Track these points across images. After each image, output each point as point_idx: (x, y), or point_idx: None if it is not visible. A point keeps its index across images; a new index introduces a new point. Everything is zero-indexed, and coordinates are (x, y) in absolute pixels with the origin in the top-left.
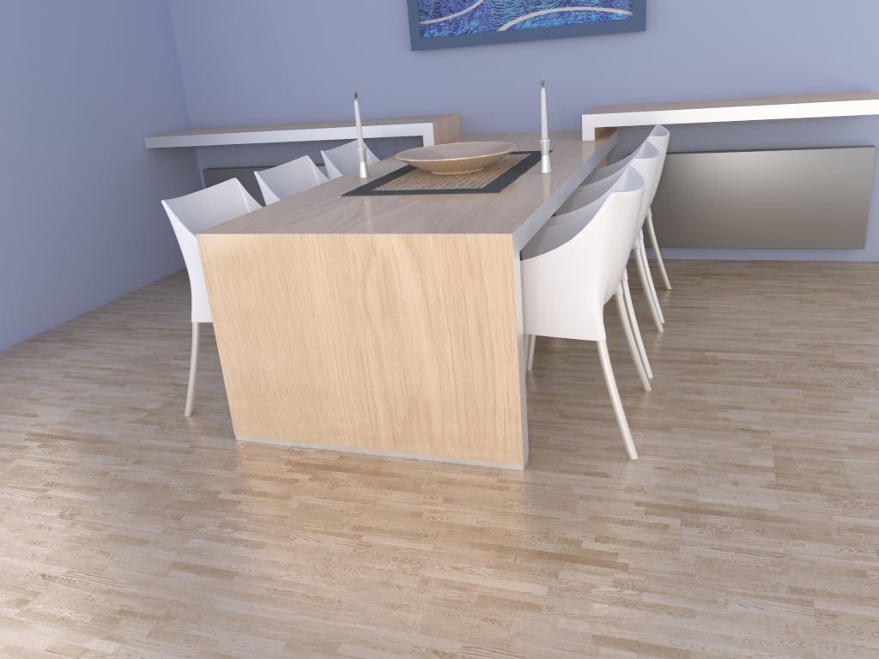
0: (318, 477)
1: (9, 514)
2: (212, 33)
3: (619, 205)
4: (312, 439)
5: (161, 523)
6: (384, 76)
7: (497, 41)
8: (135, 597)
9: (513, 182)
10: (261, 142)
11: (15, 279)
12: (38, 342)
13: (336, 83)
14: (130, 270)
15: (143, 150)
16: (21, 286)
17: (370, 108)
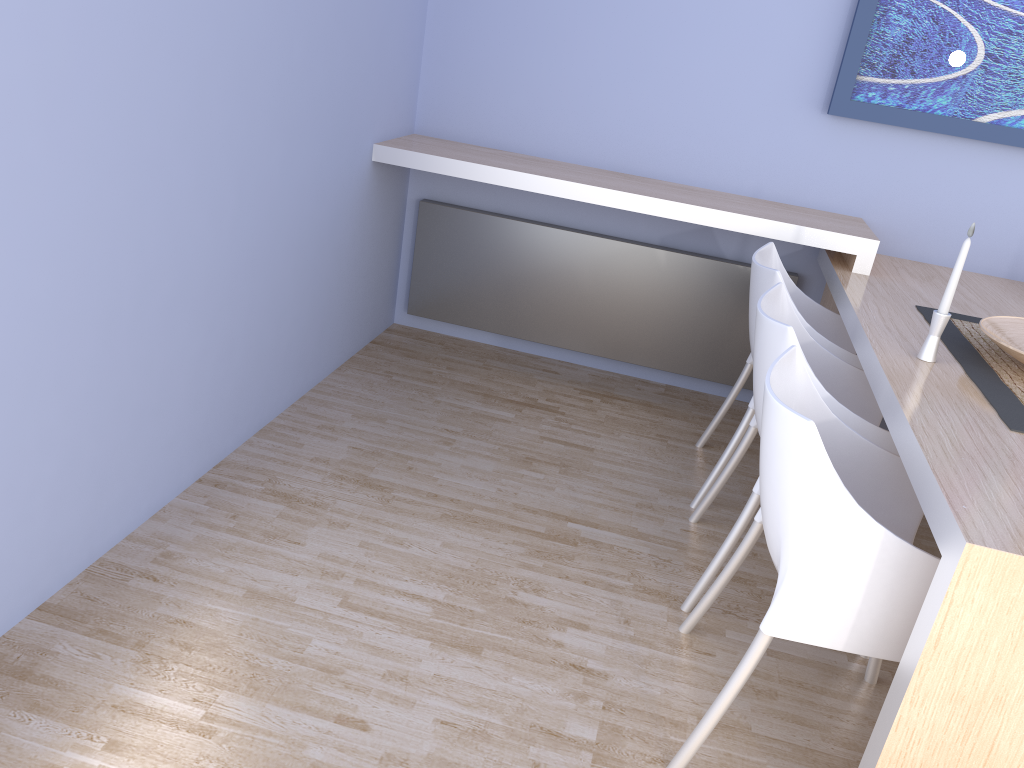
0: None
1: None
2: (497, 0)
3: None
4: None
5: None
6: (763, 137)
7: (969, 135)
8: None
9: None
10: (580, 199)
11: (207, 377)
12: (227, 492)
13: (681, 127)
14: (319, 353)
15: (368, 164)
16: (210, 388)
17: (722, 176)
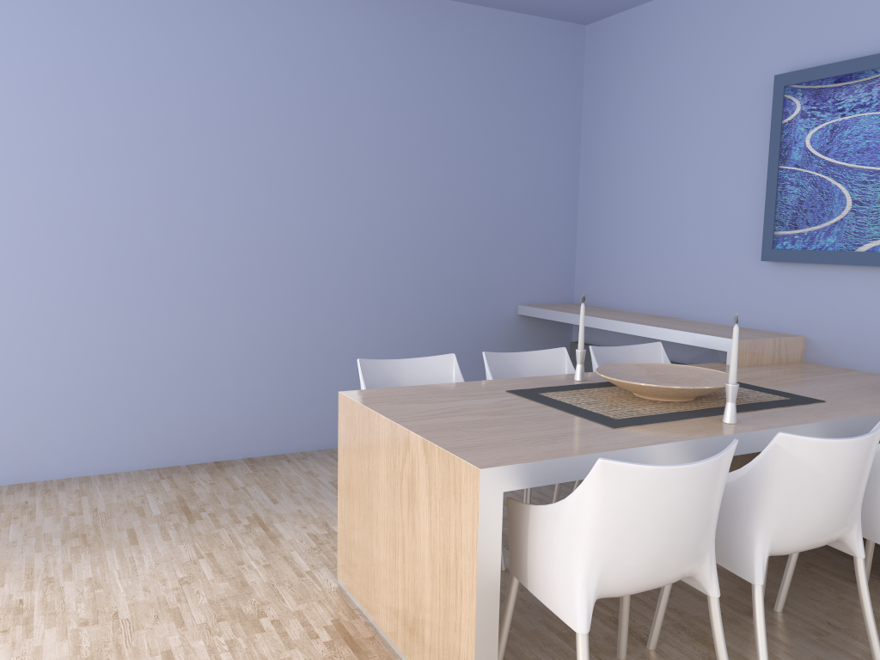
0: (331, 643)
1: (166, 563)
2: (603, 222)
3: (613, 476)
4: (367, 609)
5: (207, 617)
6: (736, 283)
7: (853, 262)
8: (120, 659)
9: (664, 422)
10: (593, 326)
11: None
12: None
13: (692, 282)
14: None
15: (514, 315)
16: None
17: (717, 313)
